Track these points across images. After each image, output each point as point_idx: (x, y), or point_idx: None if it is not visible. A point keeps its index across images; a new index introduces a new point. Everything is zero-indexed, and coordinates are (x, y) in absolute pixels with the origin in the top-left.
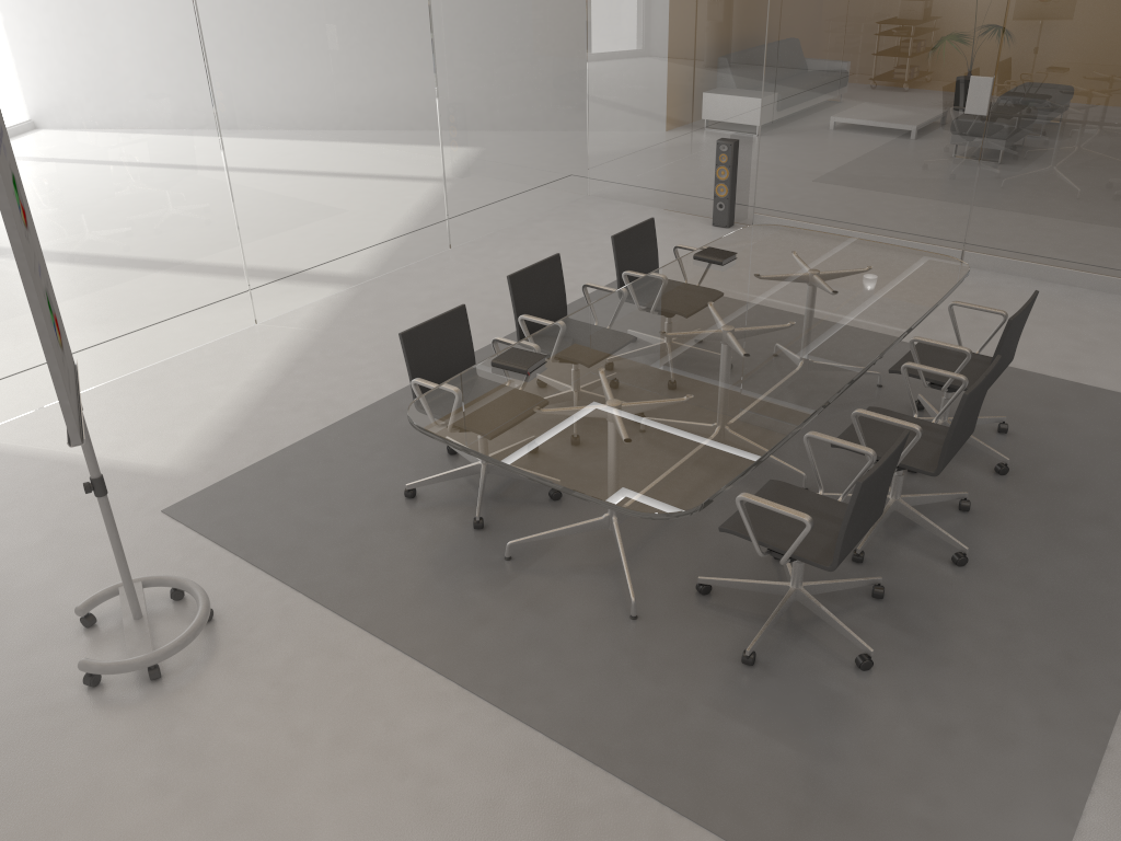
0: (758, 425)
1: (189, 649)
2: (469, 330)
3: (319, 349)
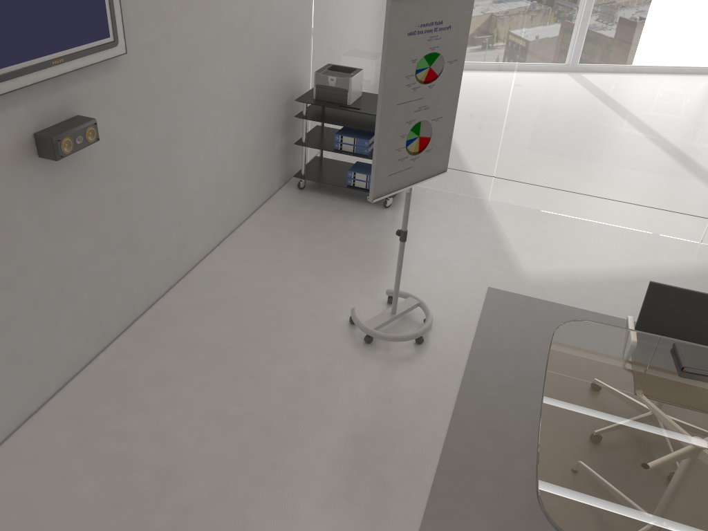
0: None
1: (393, 345)
2: None
3: (707, 281)
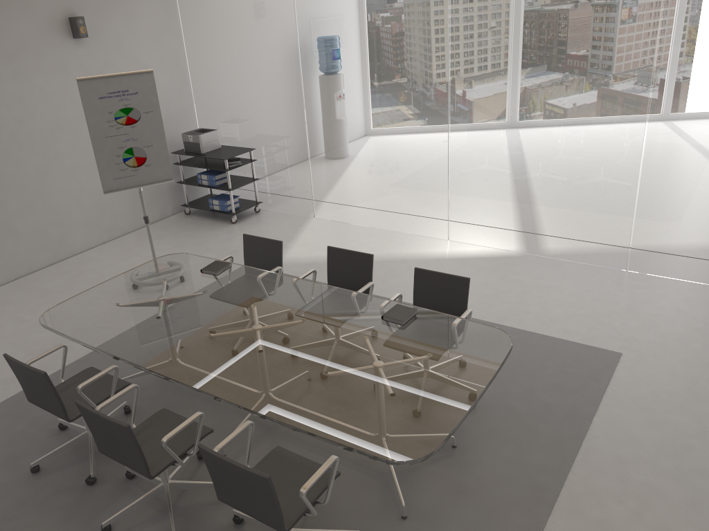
0: (108, 337)
1: None
2: (280, 255)
3: (418, 262)
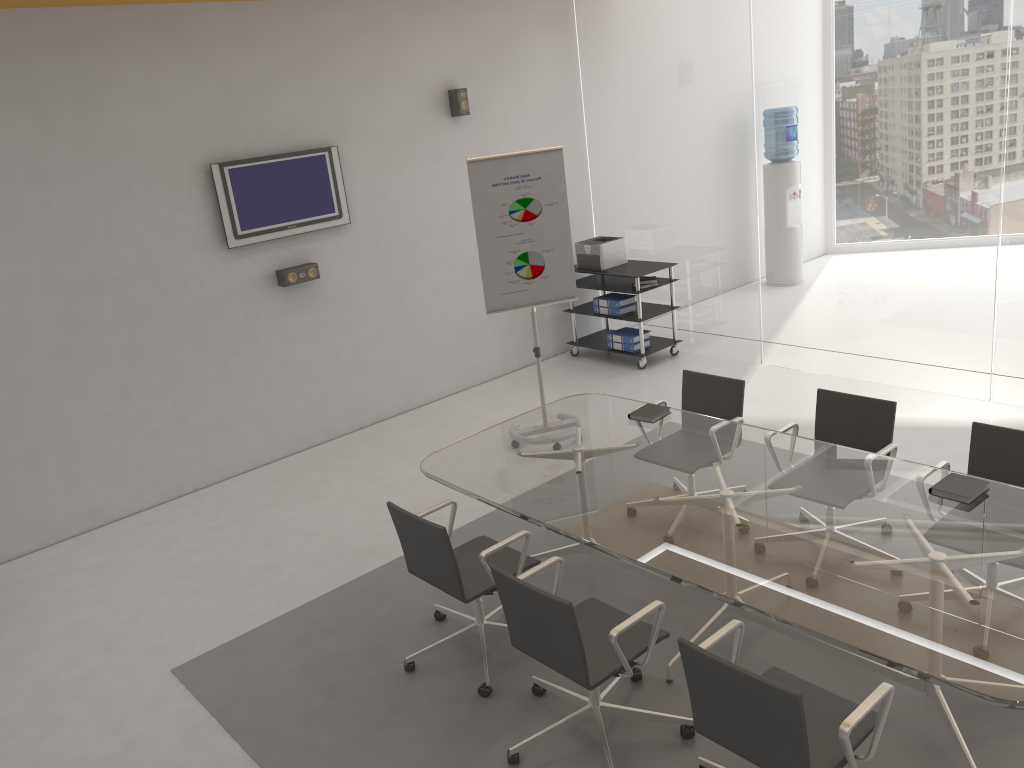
0: (514, 492)
1: None
2: (739, 402)
3: (943, 431)
